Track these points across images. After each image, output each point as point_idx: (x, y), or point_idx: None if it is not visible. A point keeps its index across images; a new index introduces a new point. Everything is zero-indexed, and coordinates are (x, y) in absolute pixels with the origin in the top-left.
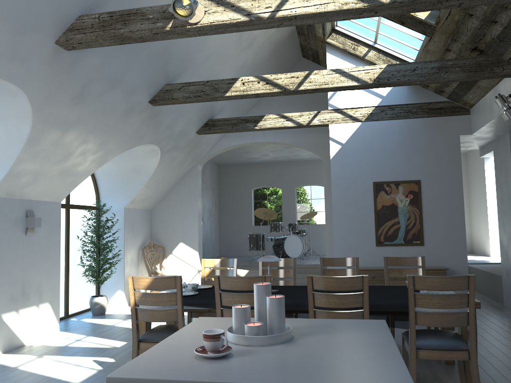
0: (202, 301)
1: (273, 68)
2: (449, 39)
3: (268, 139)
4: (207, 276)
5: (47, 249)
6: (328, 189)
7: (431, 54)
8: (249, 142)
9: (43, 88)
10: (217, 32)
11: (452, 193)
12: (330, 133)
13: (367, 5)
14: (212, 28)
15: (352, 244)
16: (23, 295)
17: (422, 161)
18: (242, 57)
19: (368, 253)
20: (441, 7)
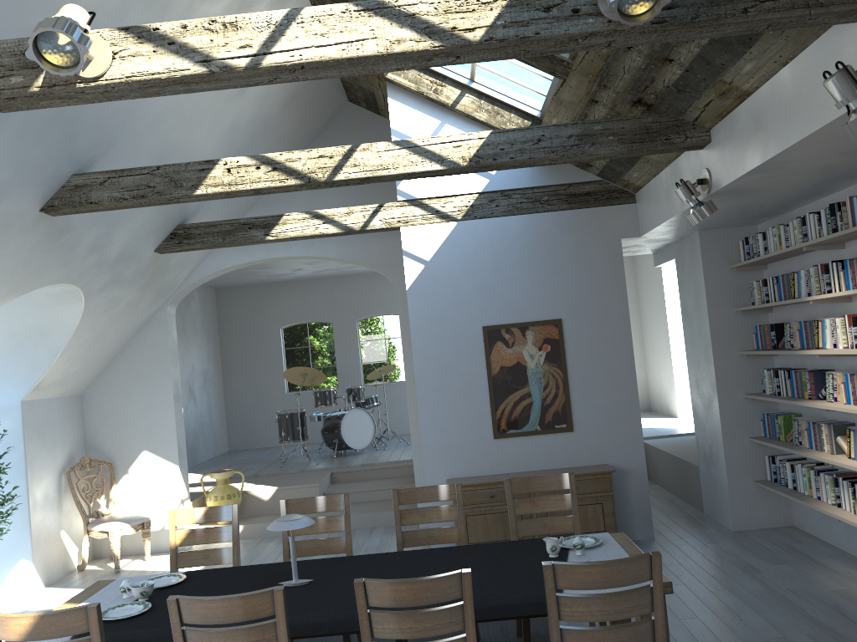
0: (156, 633)
1: (295, 124)
2: (595, 83)
3: (296, 251)
4: (182, 542)
5: None
6: (408, 336)
7: (567, 107)
8: (262, 258)
9: None
10: (145, 93)
11: (614, 339)
12: (404, 244)
13: (440, 45)
14: (133, 87)
15: (453, 437)
16: None
17: (563, 286)
18: (230, 111)
19: (481, 452)
20: (576, 47)
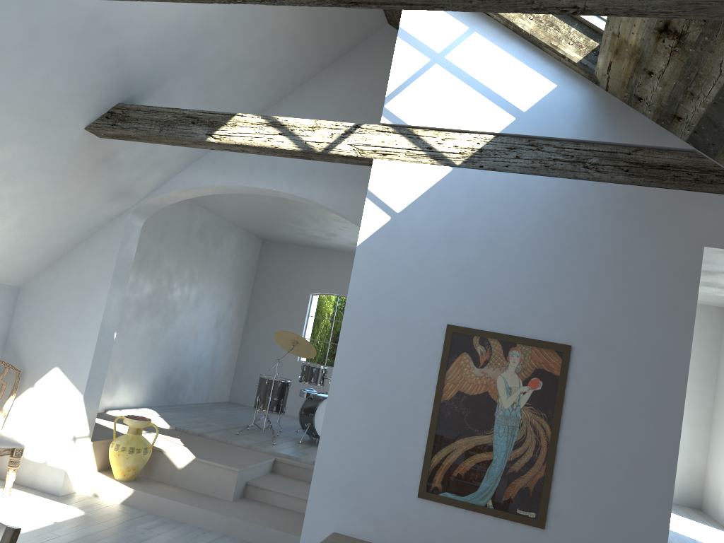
0: None
1: (301, 22)
2: None
3: (278, 185)
4: None
5: None
6: None
7: None
8: (239, 185)
9: None
10: None
11: (652, 402)
12: (372, 182)
13: None
14: None
15: (361, 474)
16: None
17: (588, 298)
18: None
19: (393, 510)
20: None
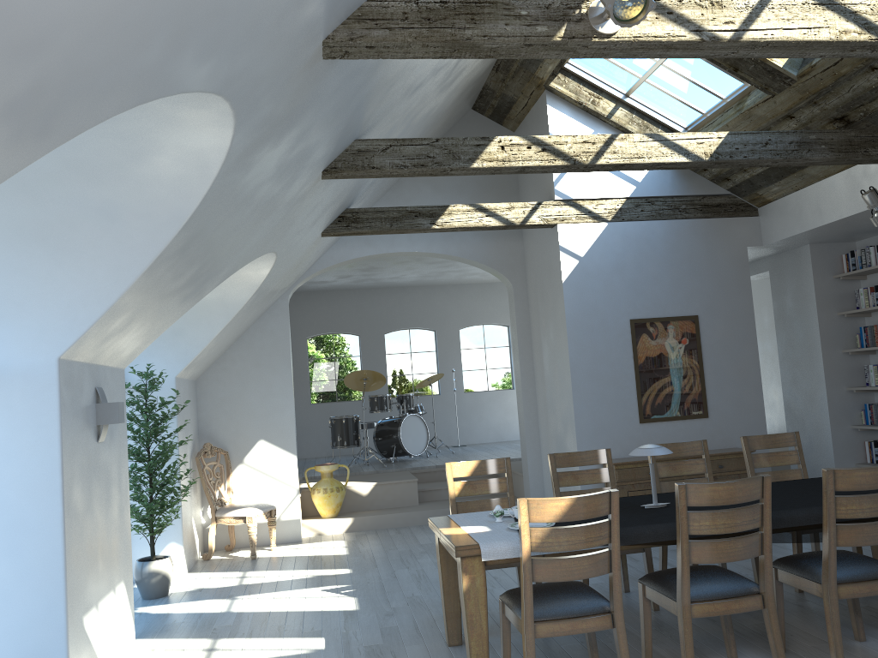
0: None
1: (443, 123)
2: (805, 100)
3: (419, 247)
4: (459, 493)
5: (117, 469)
6: (523, 334)
7: (753, 121)
8: (385, 252)
9: (257, 130)
10: (626, 54)
11: (742, 335)
12: (560, 240)
13: (875, 39)
14: (630, 46)
15: (604, 421)
16: (100, 572)
17: (699, 286)
18: (435, 101)
19: (628, 435)
20: None
